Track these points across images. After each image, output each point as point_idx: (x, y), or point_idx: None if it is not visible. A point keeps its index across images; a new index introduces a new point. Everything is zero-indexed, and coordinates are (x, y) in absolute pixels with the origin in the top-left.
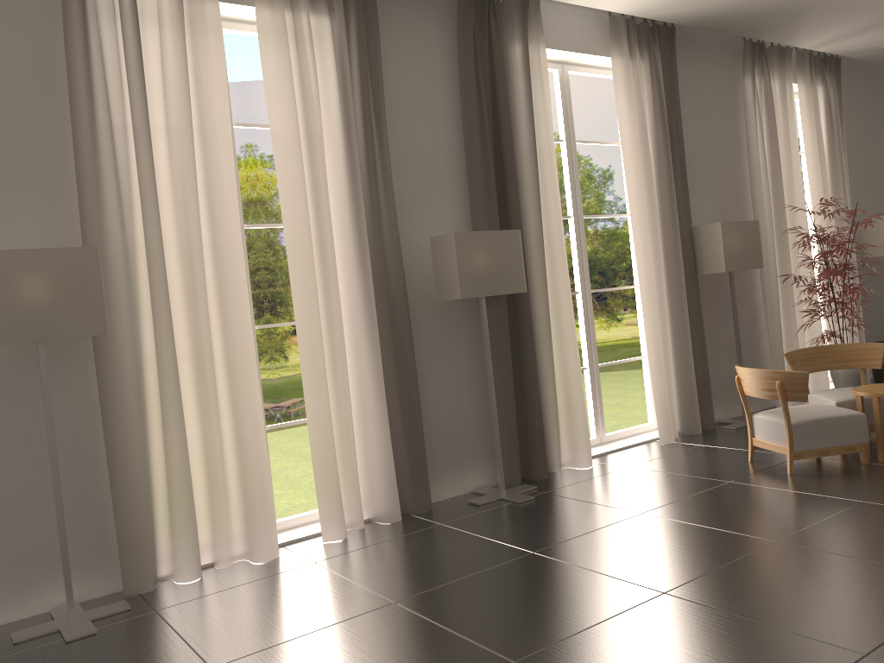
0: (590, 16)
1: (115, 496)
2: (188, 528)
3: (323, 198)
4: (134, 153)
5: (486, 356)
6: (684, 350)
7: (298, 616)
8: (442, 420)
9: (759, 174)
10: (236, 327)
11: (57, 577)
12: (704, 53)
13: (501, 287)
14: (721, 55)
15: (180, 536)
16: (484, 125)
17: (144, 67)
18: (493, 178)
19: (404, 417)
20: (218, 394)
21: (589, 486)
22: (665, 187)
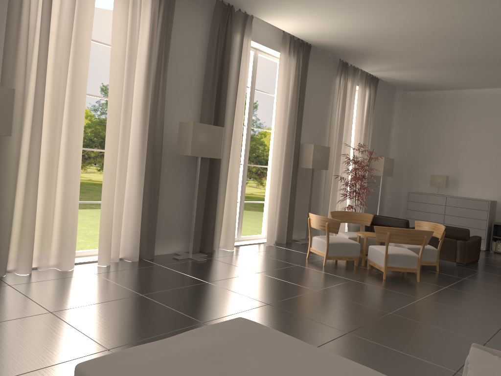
0: (274, 30)
1: None
2: (30, 246)
3: (131, 90)
4: (37, 42)
5: (195, 186)
6: (285, 202)
7: (92, 295)
8: (166, 215)
9: (334, 125)
10: (74, 146)
11: None
12: (321, 61)
13: (210, 154)
14: (328, 64)
15: (25, 250)
16: (216, 71)
17: None
18: (215, 99)
19: (149, 209)
20: (57, 179)
21: (232, 258)
22: (292, 122)
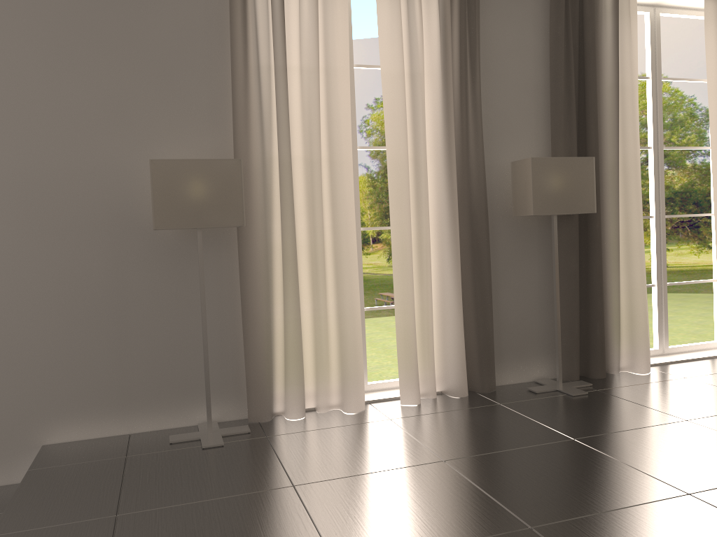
0: None
1: (246, 348)
2: (297, 379)
3: (420, 126)
4: (275, 88)
5: (554, 267)
6: None
7: (366, 458)
8: (511, 318)
9: None
10: (342, 227)
11: (204, 401)
12: None
13: (572, 207)
14: None
15: (291, 384)
16: (570, 64)
17: (286, 21)
18: (574, 111)
19: (476, 312)
20: (327, 279)
21: (641, 390)
22: None
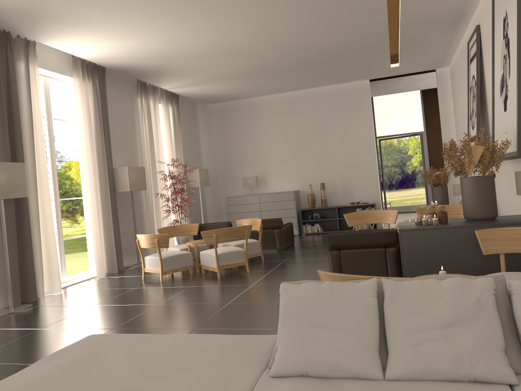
0: (62, 55)
1: None
2: None
3: None
4: None
5: (3, 232)
6: (109, 230)
7: None
8: None
9: (144, 145)
10: None
11: None
12: (119, 83)
13: (14, 194)
14: (126, 85)
15: None
16: (3, 104)
17: None
18: (8, 133)
19: None
20: None
21: (63, 300)
22: (100, 147)
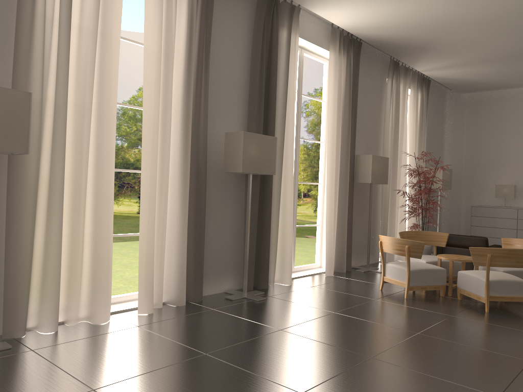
0: (321, 25)
1: (7, 268)
2: (55, 296)
3: (169, 94)
4: (55, 37)
5: (247, 210)
6: (343, 224)
7: (142, 359)
8: (213, 246)
9: (388, 133)
10: (106, 166)
11: None
12: (371, 61)
13: (263, 170)
14: (378, 64)
15: (49, 301)
16: (262, 72)
17: None
18: (263, 104)
19: (195, 240)
20: (85, 209)
21: (295, 295)
22: (345, 130)
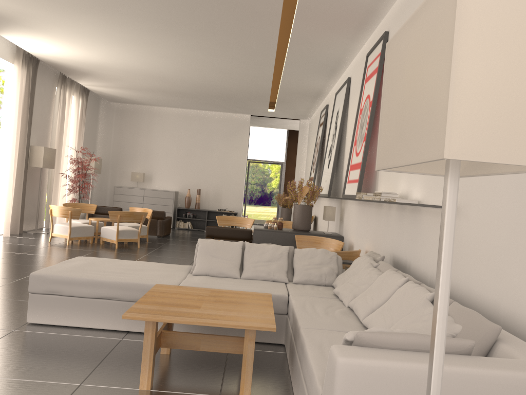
0: (8, 43)
1: None
2: None
3: None
4: None
5: None
6: (18, 197)
7: None
8: None
9: (56, 129)
10: None
11: None
12: (45, 73)
13: None
14: (50, 75)
15: None
16: None
17: None
18: None
19: None
20: None
21: None
22: (23, 126)
